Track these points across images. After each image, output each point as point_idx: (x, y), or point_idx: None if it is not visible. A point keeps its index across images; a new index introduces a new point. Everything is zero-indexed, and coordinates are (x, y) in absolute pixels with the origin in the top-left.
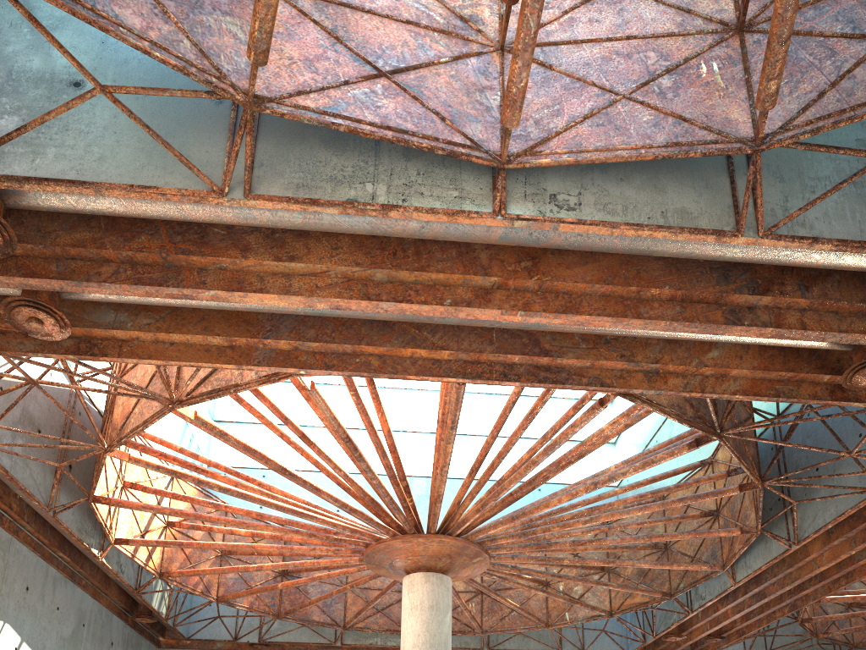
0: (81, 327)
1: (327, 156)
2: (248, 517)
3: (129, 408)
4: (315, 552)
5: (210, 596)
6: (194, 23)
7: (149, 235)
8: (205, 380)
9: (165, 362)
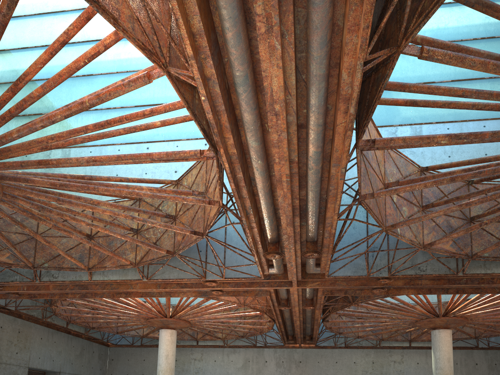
0: None
1: None
2: None
3: None
4: None
5: None
6: None
7: None
8: None
9: None
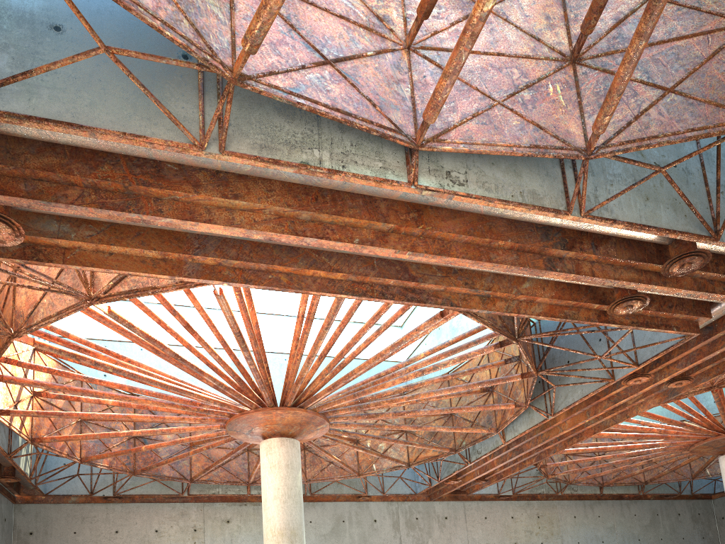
0: (28, 235)
1: (281, 122)
2: (101, 386)
3: (36, 298)
4: (184, 421)
5: (74, 457)
6: (188, 4)
7: (111, 165)
8: (122, 280)
9: (106, 270)
